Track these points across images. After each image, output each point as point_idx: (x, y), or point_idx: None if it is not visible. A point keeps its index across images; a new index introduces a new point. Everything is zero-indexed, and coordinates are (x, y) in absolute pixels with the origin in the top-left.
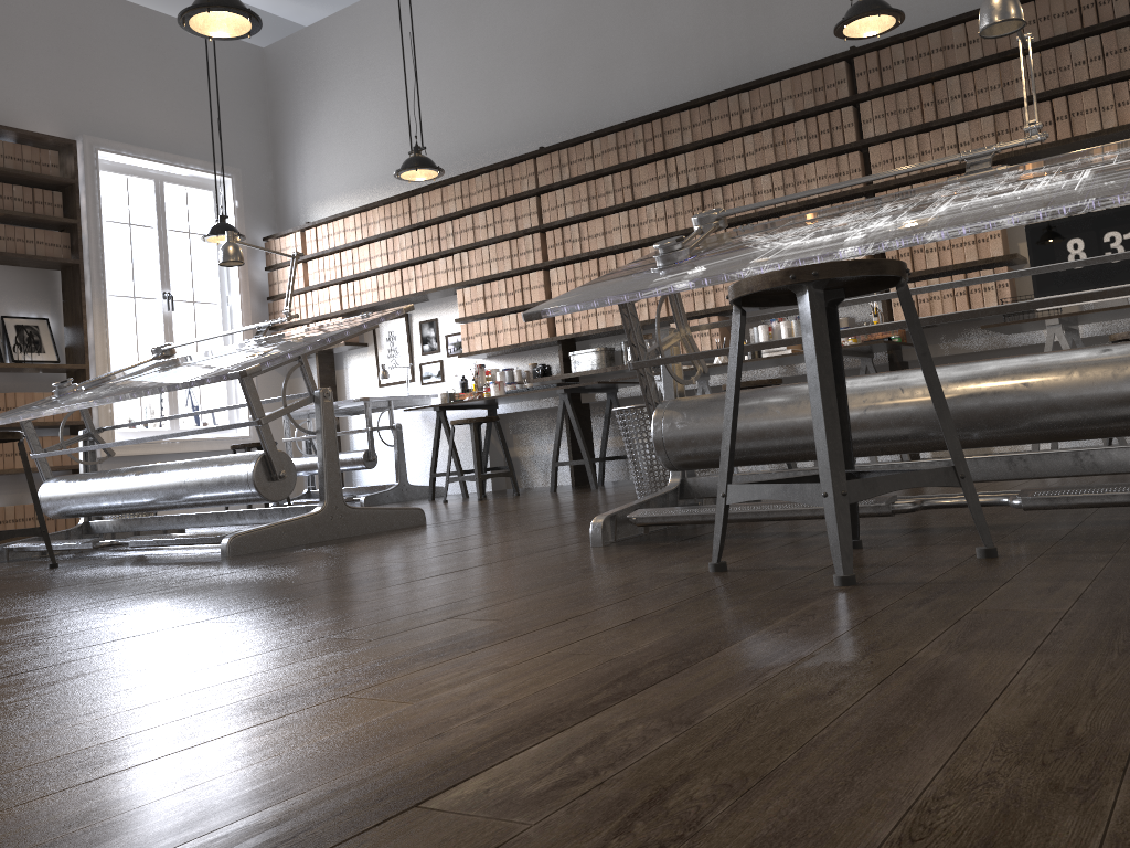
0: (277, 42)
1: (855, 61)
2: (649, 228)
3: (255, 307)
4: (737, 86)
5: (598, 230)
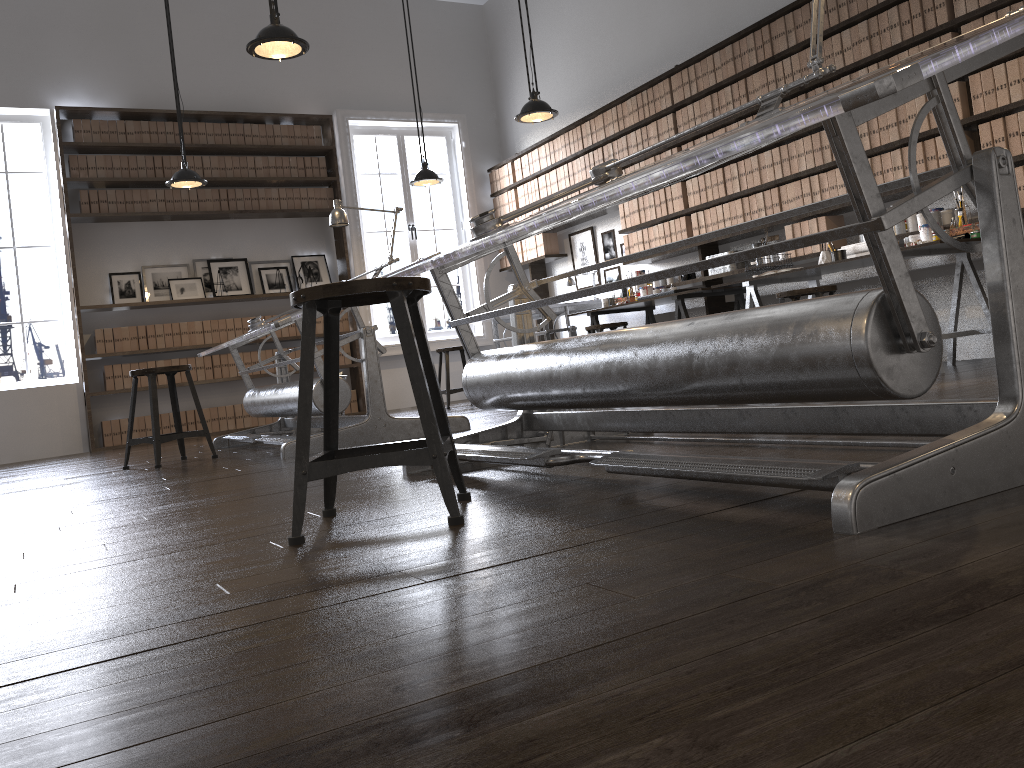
0: None
1: None
2: None
3: None
4: None
5: None
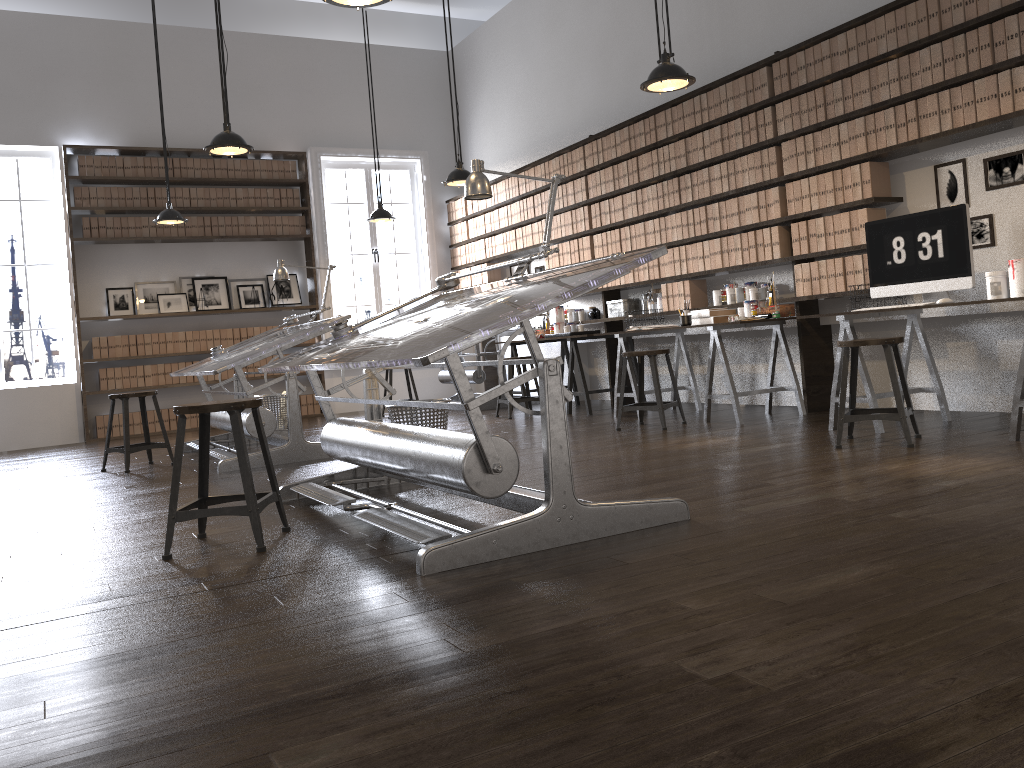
0: (455, 47)
1: (773, 66)
2: (648, 205)
3: (442, 253)
4: (698, 89)
5: (619, 205)
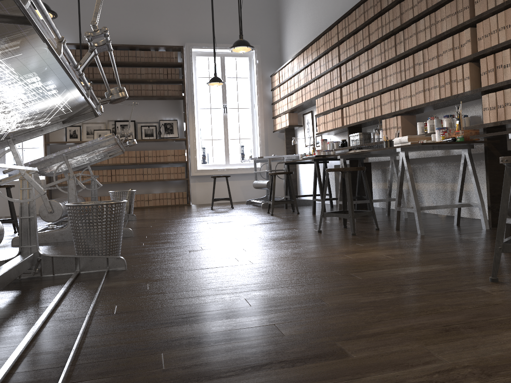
0: None
1: None
2: (375, 60)
3: (268, 108)
4: None
5: (357, 63)
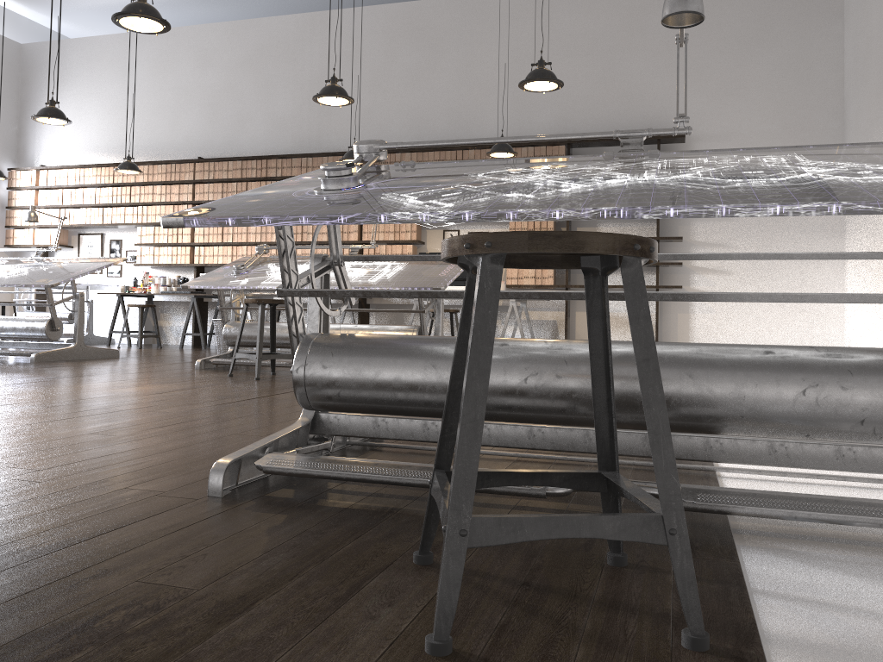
0: (32, 43)
1: None
2: None
3: None
4: (307, 154)
5: None
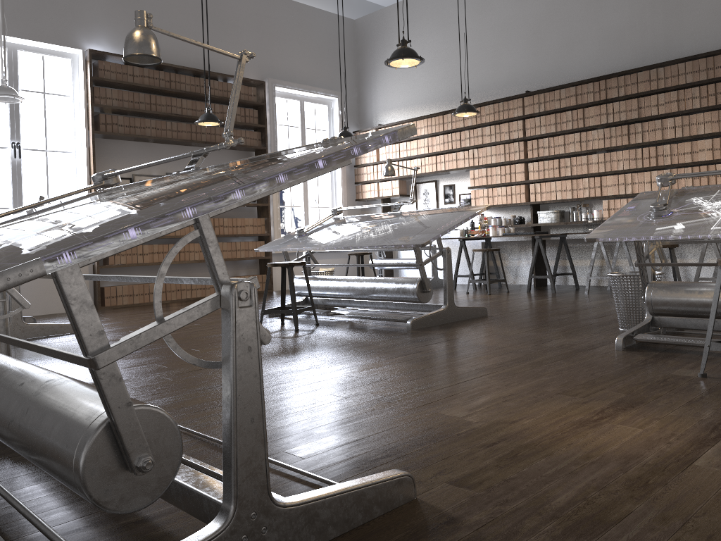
0: (363, 17)
1: None
2: (593, 143)
3: (347, 170)
4: (656, 64)
5: (560, 142)
